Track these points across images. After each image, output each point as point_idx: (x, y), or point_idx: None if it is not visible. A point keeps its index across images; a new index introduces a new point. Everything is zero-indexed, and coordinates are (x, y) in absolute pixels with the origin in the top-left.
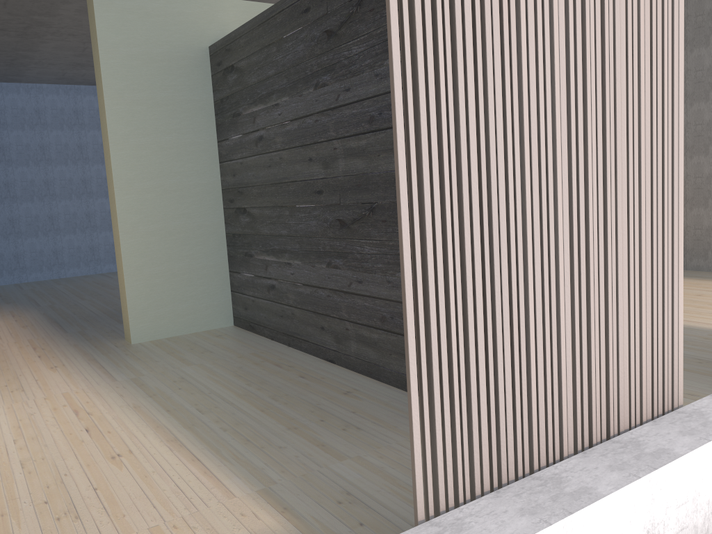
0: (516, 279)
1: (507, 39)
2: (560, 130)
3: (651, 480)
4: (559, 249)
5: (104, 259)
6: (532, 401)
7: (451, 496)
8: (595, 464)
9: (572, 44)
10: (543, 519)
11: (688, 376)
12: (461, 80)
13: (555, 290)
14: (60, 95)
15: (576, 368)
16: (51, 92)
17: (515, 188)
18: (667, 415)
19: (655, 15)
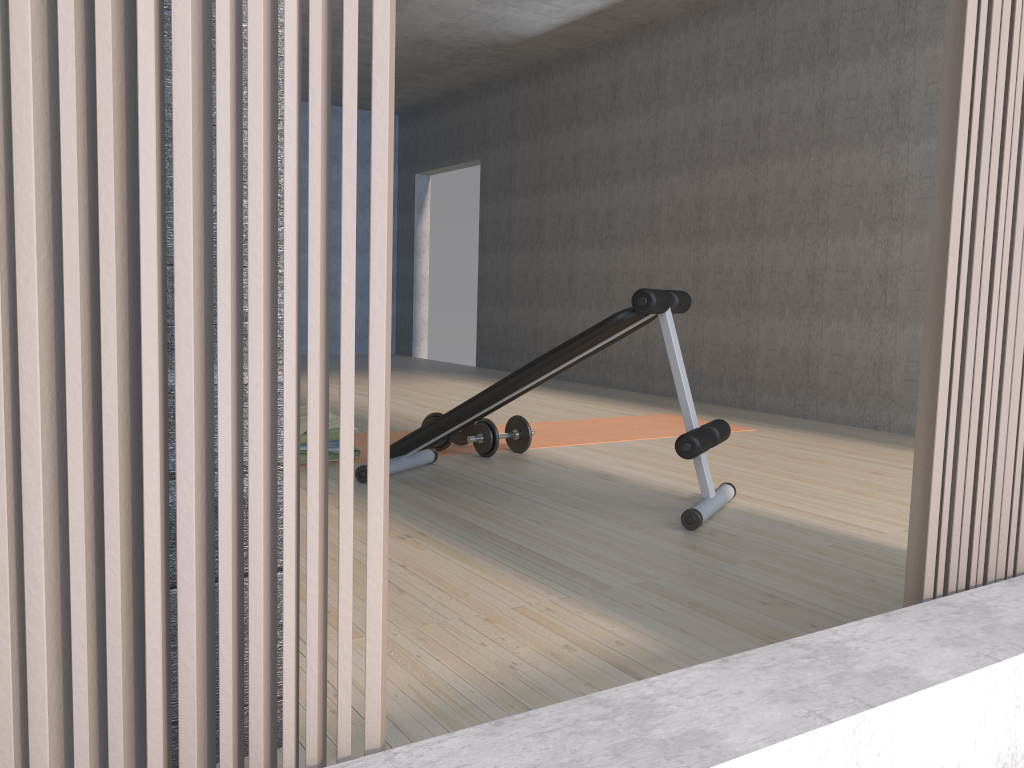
0: None
1: None
2: None
3: None
4: None
5: None
6: None
7: None
8: None
9: None
10: None
11: (711, 633)
12: None
13: None
14: None
15: None
16: None
17: None
18: None
19: None
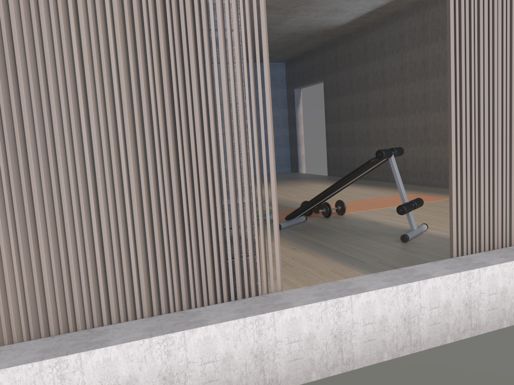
0: (73, 188)
1: (53, 19)
2: (116, 82)
3: (166, 340)
4: (122, 168)
5: None
6: (99, 276)
7: (14, 336)
8: (141, 326)
9: (127, 19)
10: (43, 356)
11: None
12: (6, 49)
13: (118, 198)
14: None
15: (148, 256)
16: None
17: (71, 124)
18: (252, 297)
19: None
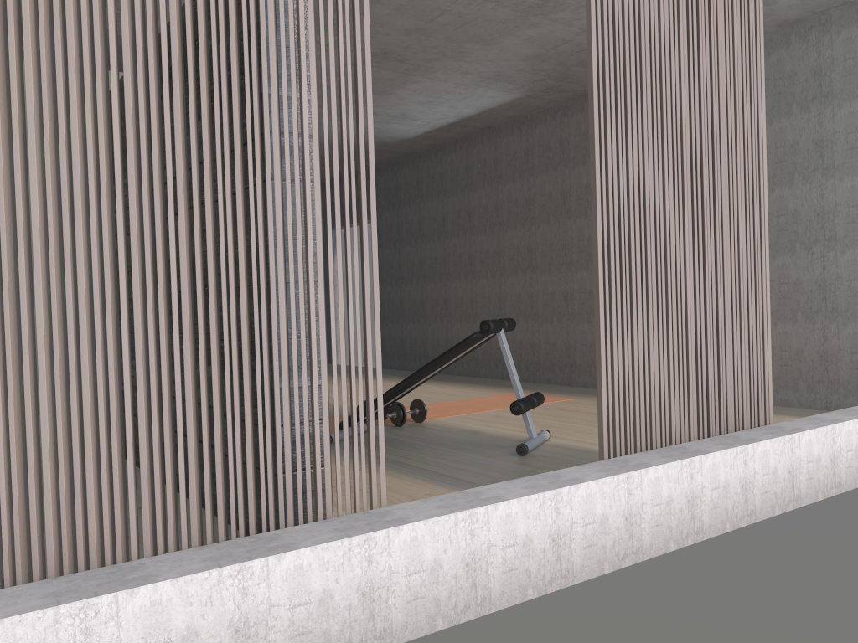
0: (101, 347)
1: (88, 100)
2: (172, 195)
3: (242, 572)
4: (173, 320)
5: None
6: (129, 483)
7: None
8: (197, 556)
9: (192, 109)
10: (58, 601)
11: None
12: (16, 136)
13: (165, 363)
14: None
15: (204, 452)
16: None
17: (103, 252)
18: (349, 515)
19: (325, 88)
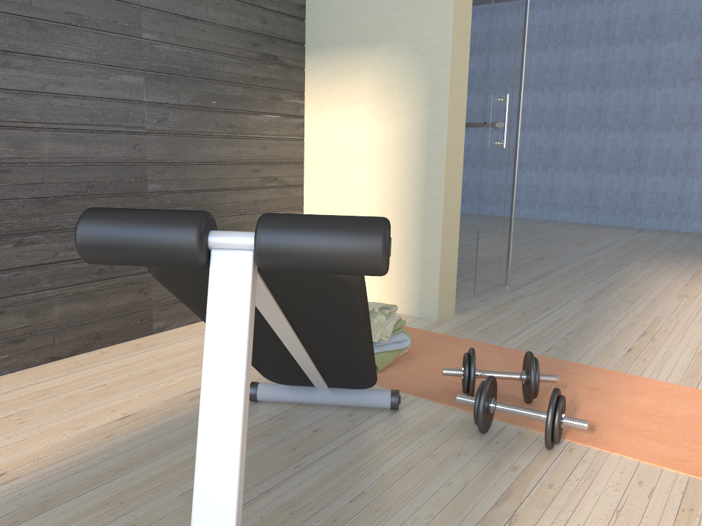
0: None
1: None
2: None
3: None
4: None
5: (561, 205)
6: None
7: None
8: None
9: None
10: None
11: None
12: None
13: None
14: (550, 9)
15: None
16: (542, 6)
17: None
18: None
19: None
